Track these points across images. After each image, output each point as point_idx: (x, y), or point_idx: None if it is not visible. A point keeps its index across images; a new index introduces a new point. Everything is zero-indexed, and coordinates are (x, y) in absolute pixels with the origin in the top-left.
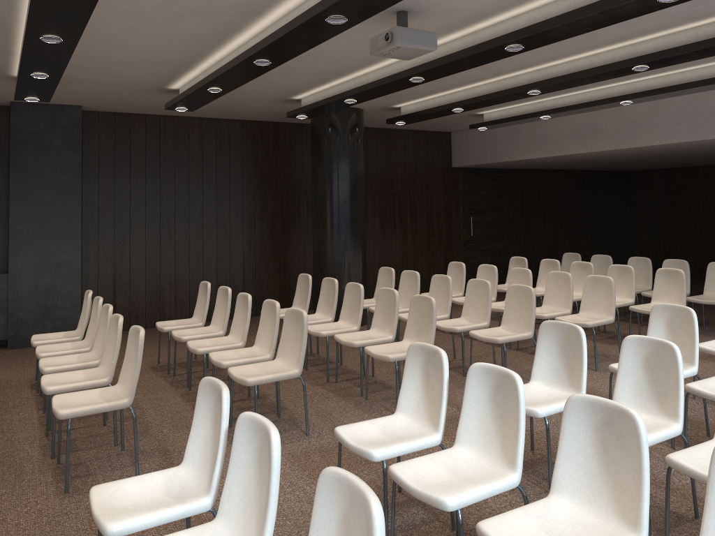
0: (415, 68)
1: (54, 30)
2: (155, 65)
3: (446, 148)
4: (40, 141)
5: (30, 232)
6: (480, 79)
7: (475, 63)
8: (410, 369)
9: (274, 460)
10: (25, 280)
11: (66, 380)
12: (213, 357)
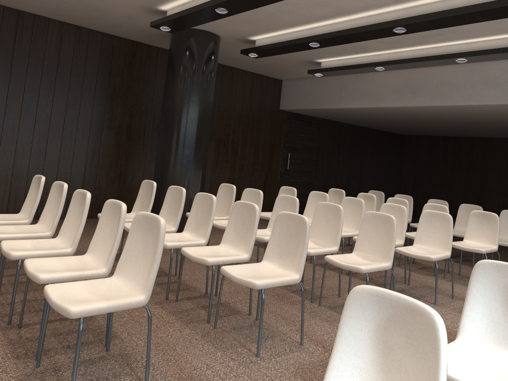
0: None
1: None
2: None
3: (277, 93)
4: None
5: None
6: (347, 12)
7: None
8: (351, 329)
9: None
10: None
11: None
12: (28, 266)
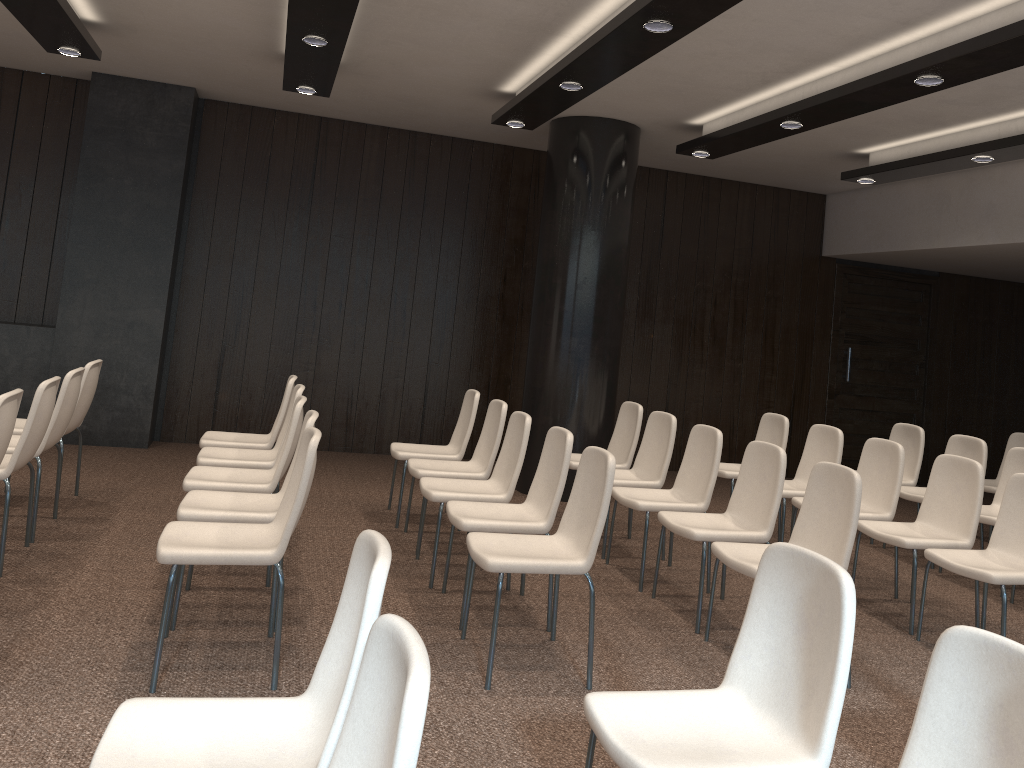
0: None
1: None
2: None
3: (814, 221)
4: (127, 135)
5: (94, 271)
6: (824, 56)
7: None
8: (349, 595)
9: None
10: (78, 342)
11: None
12: (184, 499)
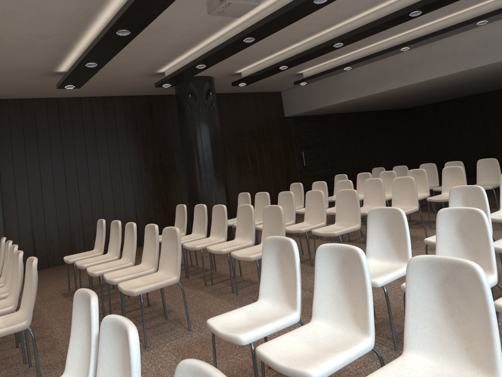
0: (246, 30)
1: None
2: (40, 50)
3: (279, 103)
4: None
5: None
6: (297, 40)
7: (291, 19)
8: (266, 260)
9: (133, 361)
10: None
11: None
12: (106, 277)
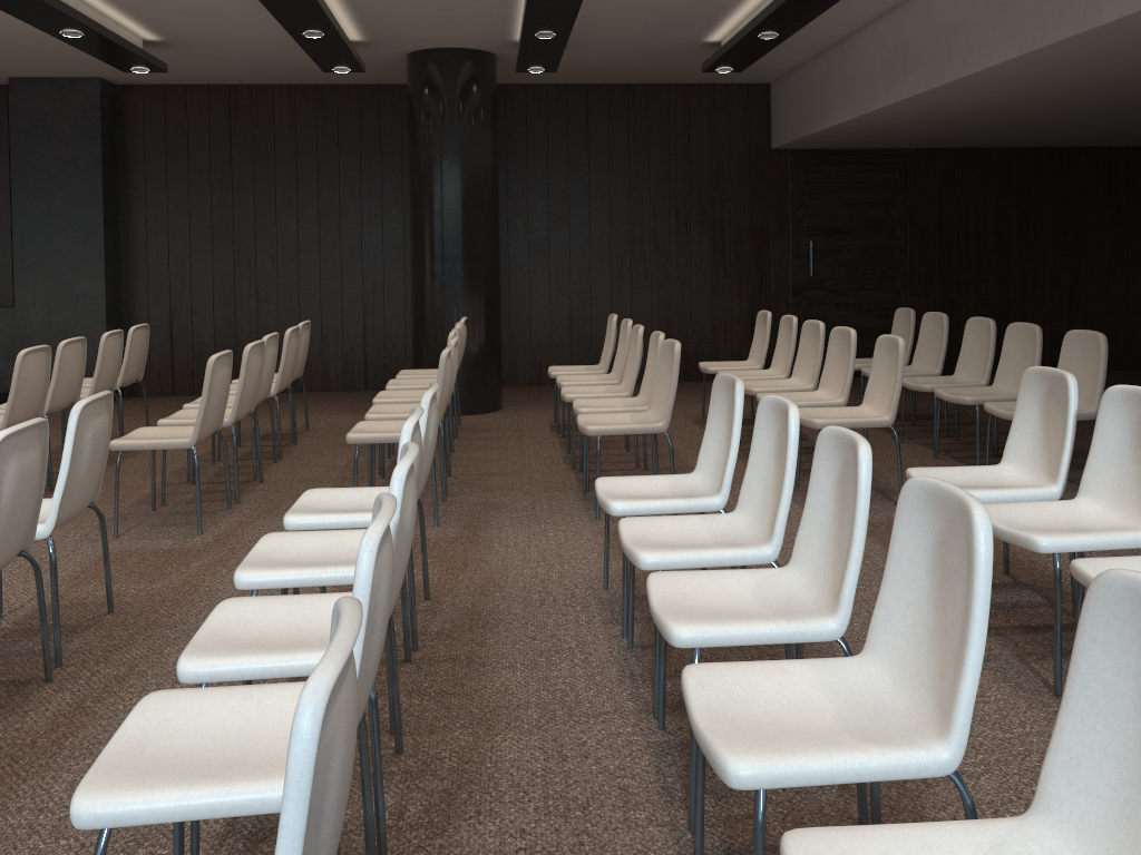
0: None
1: None
2: None
3: (759, 114)
4: (47, 130)
5: (39, 254)
6: None
7: None
8: None
9: None
10: (35, 317)
11: None
12: None
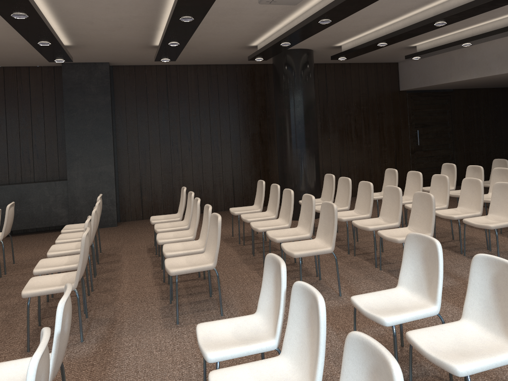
0: (318, 12)
1: (13, 8)
2: (130, 29)
3: (394, 75)
4: (82, 89)
5: (79, 152)
6: (393, 16)
7: (364, 2)
8: (266, 276)
9: None
10: (78, 185)
11: (54, 263)
12: (163, 248)
